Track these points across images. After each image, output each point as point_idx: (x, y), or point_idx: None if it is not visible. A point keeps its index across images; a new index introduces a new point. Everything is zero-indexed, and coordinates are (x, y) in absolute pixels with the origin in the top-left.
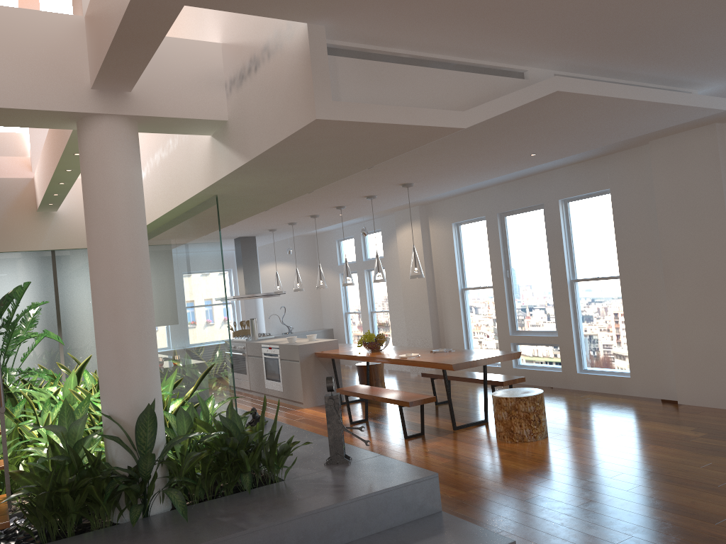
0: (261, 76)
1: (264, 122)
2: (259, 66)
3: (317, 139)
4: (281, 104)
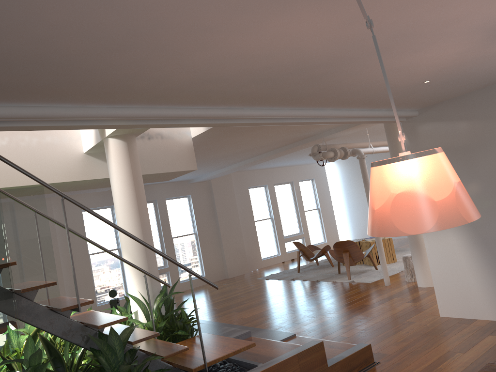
0: (155, 143)
1: (156, 161)
2: (152, 138)
3: (169, 174)
4: (172, 158)
